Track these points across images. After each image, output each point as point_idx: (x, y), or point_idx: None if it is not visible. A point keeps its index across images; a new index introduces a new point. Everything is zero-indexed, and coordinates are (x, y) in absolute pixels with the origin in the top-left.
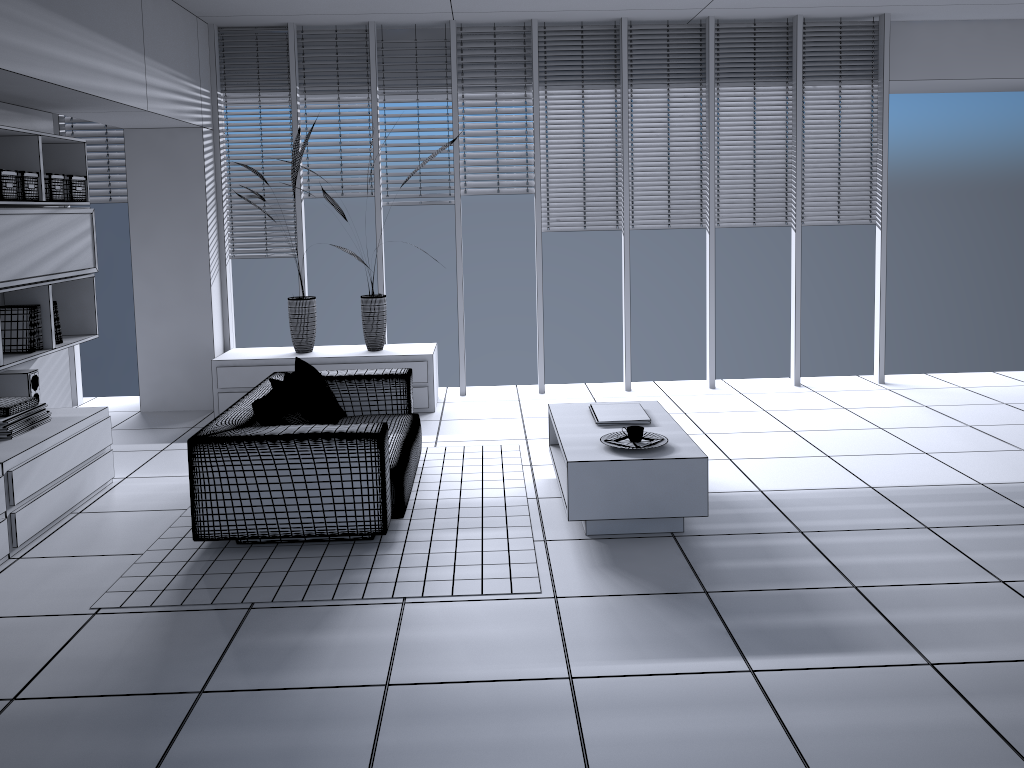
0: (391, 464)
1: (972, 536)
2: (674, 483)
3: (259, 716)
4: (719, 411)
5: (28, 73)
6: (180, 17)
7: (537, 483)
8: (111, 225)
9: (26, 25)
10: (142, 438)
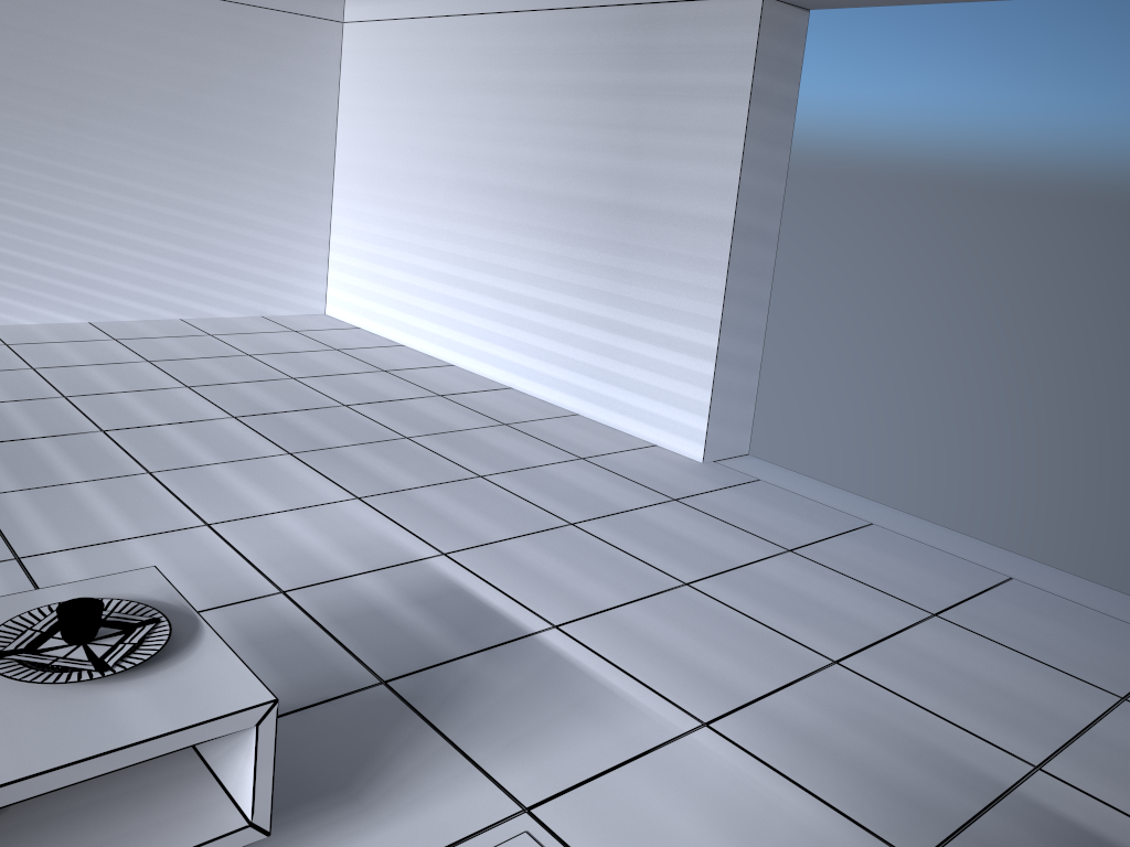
0: None
1: (49, 534)
2: None
3: None
4: None
5: None
6: None
7: None
8: None
9: None
10: None
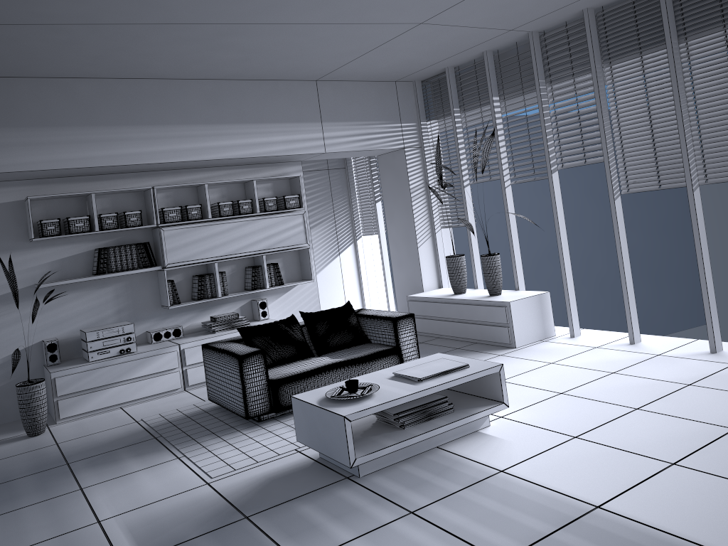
0: (281, 377)
1: None
2: (332, 432)
3: (47, 480)
4: None
5: (195, 159)
6: (370, 88)
7: None
8: (577, 191)
9: (194, 137)
10: None
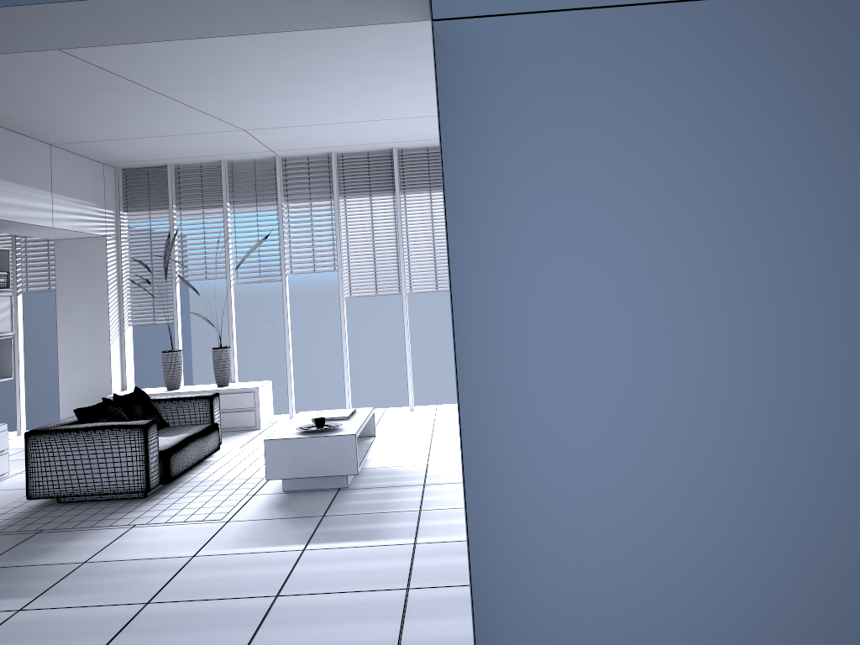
0: (164, 448)
1: None
2: (334, 452)
3: None
4: None
5: None
6: (87, 165)
7: None
8: None
9: None
10: None
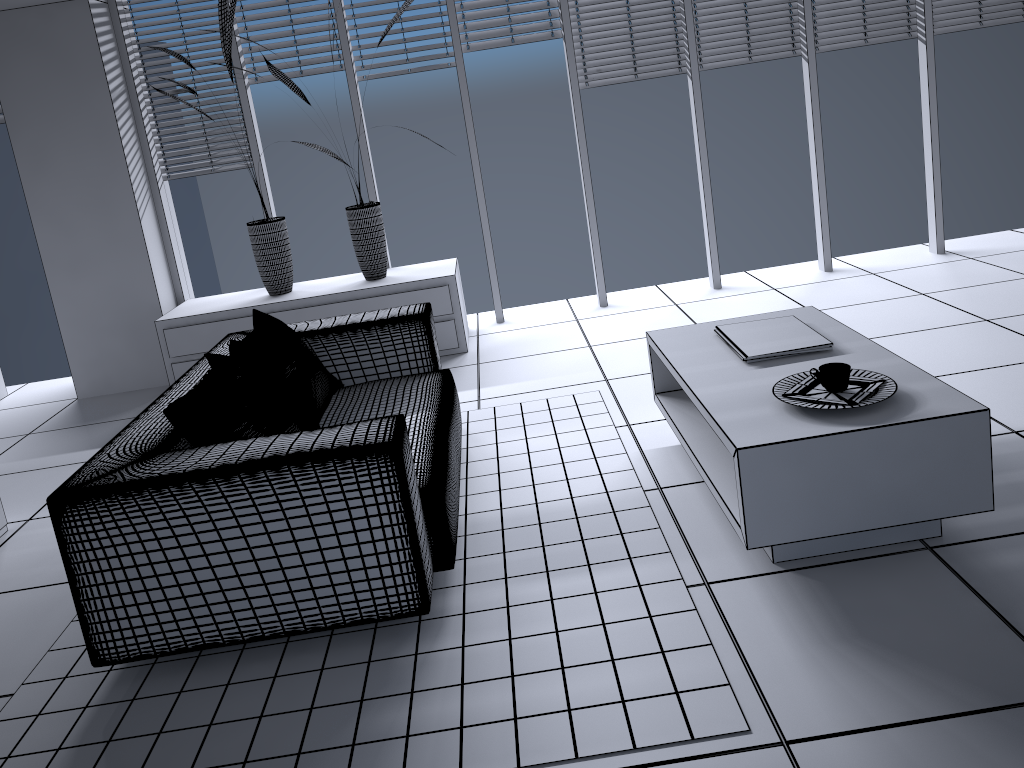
0: (420, 479)
1: None
2: (931, 462)
3: None
4: (859, 303)
5: None
6: None
7: (649, 458)
8: None
9: None
10: (70, 443)
